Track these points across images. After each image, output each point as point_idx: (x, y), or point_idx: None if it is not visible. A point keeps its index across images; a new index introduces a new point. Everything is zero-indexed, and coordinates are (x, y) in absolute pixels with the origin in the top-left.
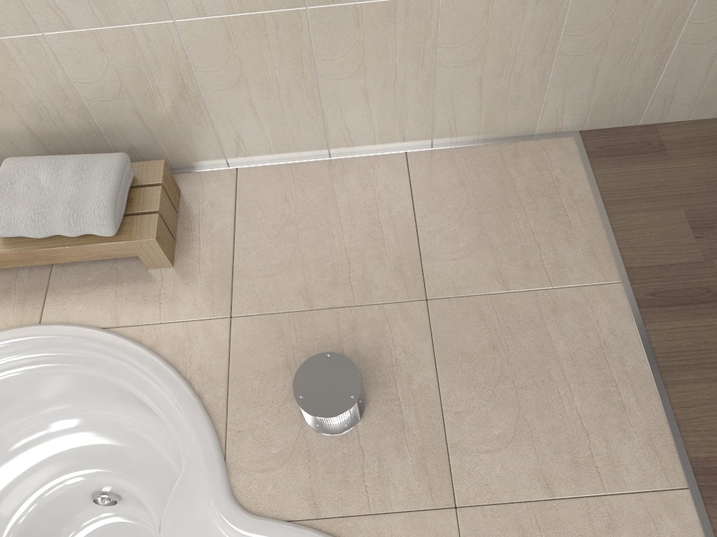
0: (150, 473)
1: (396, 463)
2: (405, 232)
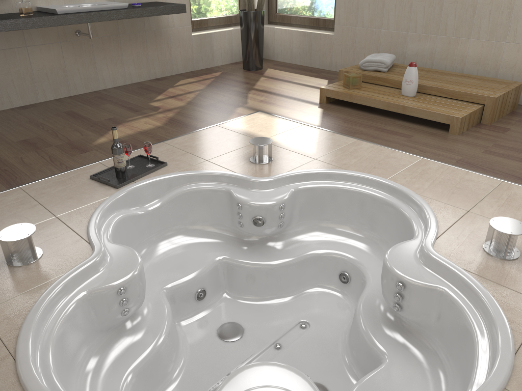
0: (109, 388)
1: (46, 232)
2: None
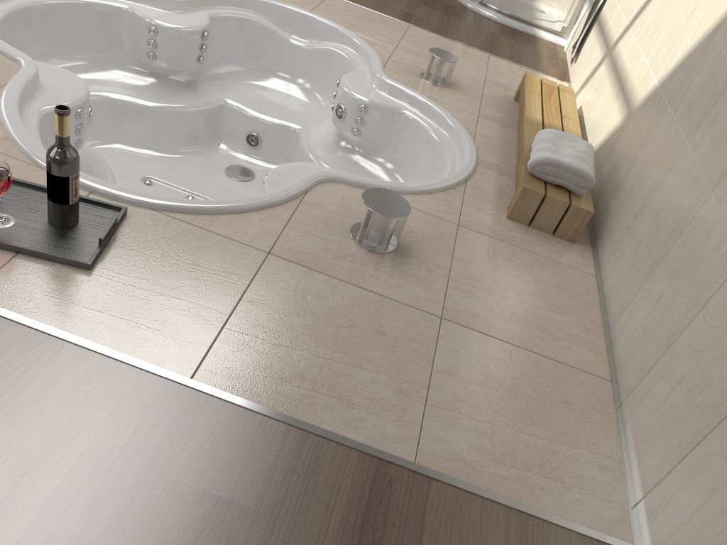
0: None
1: (315, 243)
2: (514, 336)
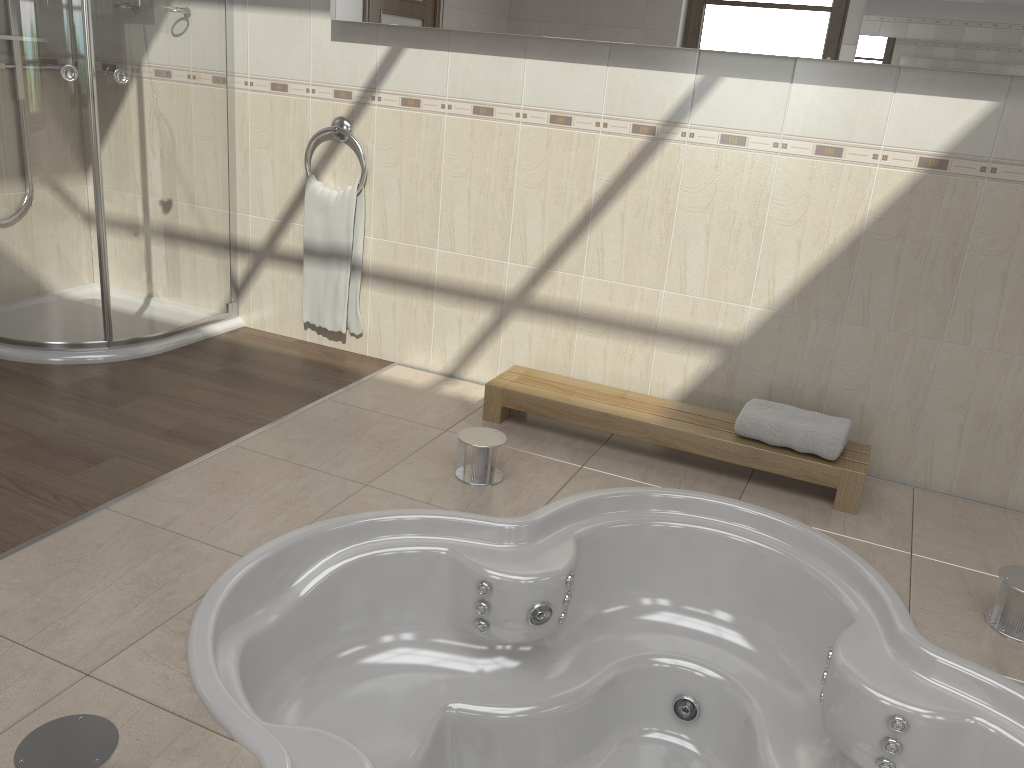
0: (757, 686)
1: None
2: None
